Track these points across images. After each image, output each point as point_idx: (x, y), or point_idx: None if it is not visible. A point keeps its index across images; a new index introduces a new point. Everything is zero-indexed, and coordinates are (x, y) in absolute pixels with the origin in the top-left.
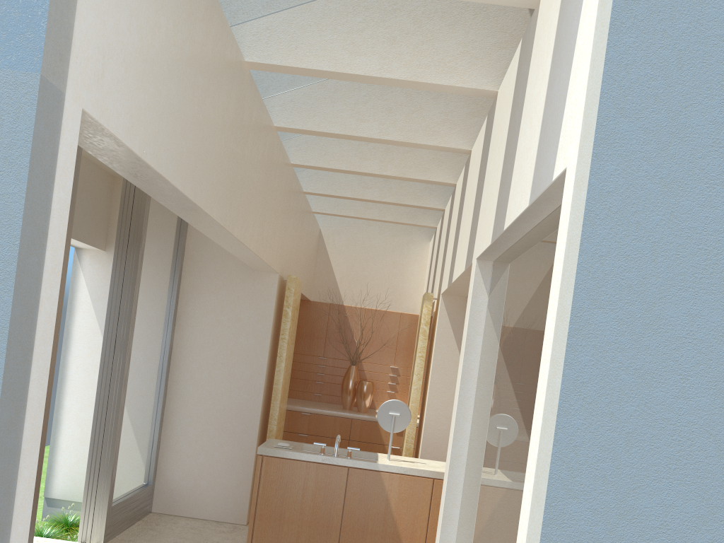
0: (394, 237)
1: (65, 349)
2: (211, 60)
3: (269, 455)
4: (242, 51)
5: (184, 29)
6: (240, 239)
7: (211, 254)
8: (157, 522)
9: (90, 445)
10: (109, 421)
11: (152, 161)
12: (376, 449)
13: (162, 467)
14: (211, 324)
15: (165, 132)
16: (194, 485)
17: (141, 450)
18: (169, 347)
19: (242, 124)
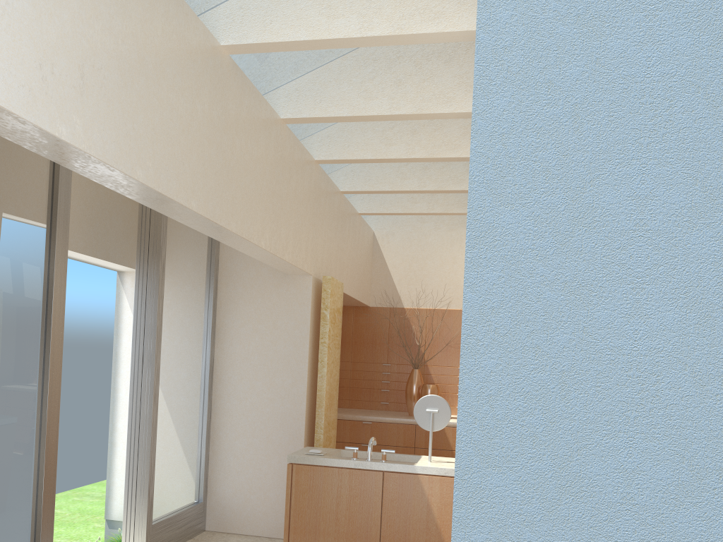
0: (451, 231)
1: (115, 372)
2: (163, 39)
3: (298, 463)
4: (218, 36)
5: (111, 2)
6: (241, 235)
7: (244, 263)
8: (207, 540)
9: (126, 463)
10: (143, 437)
11: (76, 141)
12: (444, 455)
13: (212, 484)
14: (250, 334)
15: (95, 111)
16: (244, 501)
17: (185, 467)
18: (209, 361)
19: (227, 112)
